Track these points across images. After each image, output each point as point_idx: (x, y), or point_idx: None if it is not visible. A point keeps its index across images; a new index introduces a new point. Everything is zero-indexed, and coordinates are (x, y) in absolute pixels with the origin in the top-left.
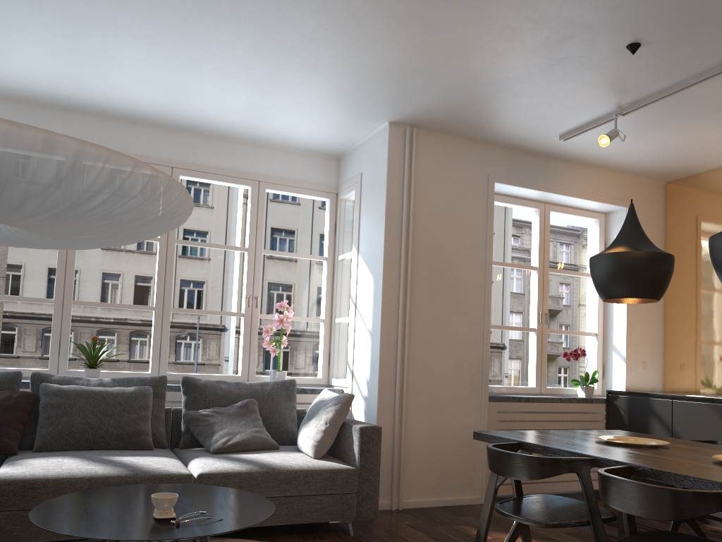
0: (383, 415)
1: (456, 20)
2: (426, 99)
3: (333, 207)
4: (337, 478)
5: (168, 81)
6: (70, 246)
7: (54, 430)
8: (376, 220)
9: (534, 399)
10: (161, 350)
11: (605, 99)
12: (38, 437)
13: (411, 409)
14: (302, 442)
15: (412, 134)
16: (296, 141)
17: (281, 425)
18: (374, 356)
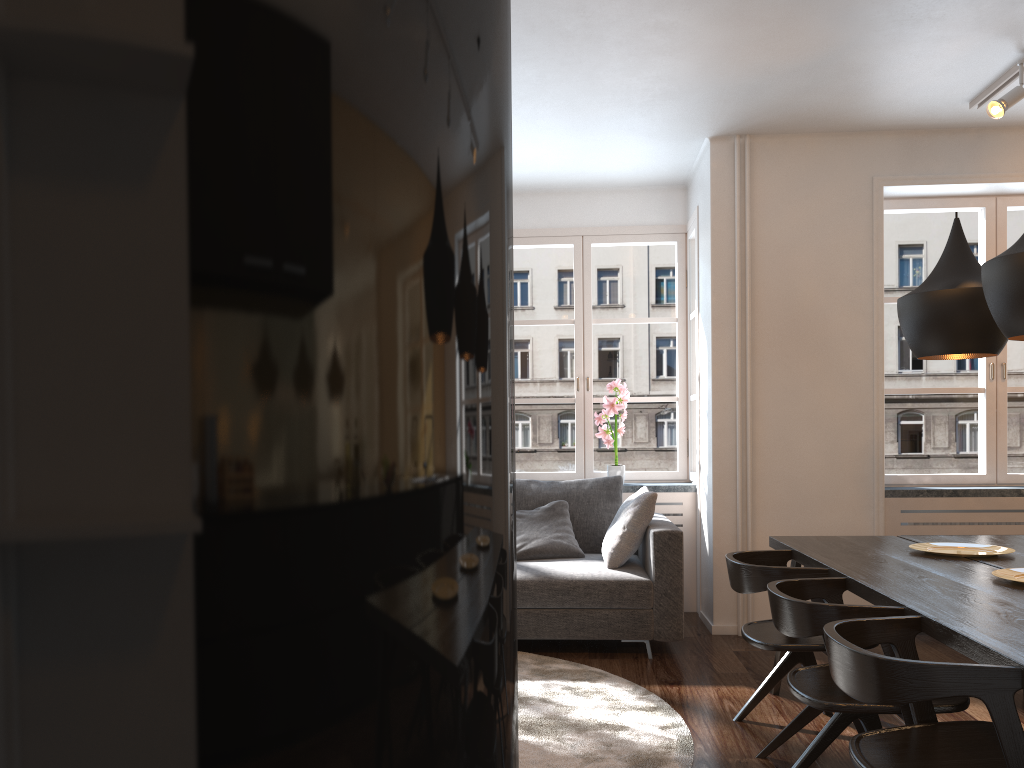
0: (722, 517)
1: (684, 26)
2: (731, 105)
3: (682, 252)
4: (625, 591)
5: None
6: None
7: None
8: (706, 268)
9: (968, 493)
10: None
11: (988, 48)
12: None
13: (762, 509)
14: (602, 549)
15: (744, 146)
16: (619, 178)
17: (598, 530)
18: (709, 443)
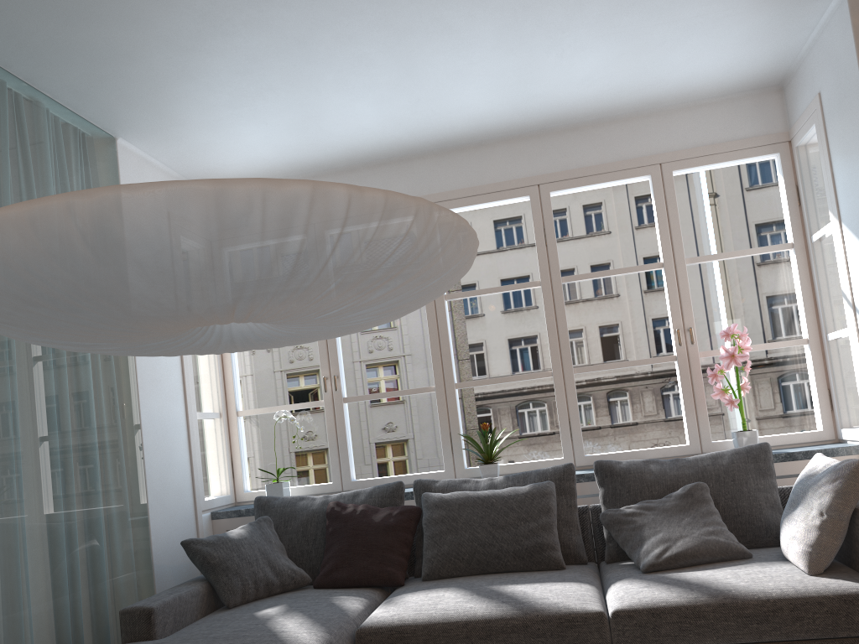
0: None
1: None
2: None
3: (788, 164)
4: (855, 611)
5: (491, 73)
6: (343, 328)
7: (439, 552)
8: (858, 158)
9: None
10: (571, 426)
11: None
12: (424, 562)
13: None
14: (786, 546)
15: None
16: (701, 86)
17: (754, 518)
18: None
